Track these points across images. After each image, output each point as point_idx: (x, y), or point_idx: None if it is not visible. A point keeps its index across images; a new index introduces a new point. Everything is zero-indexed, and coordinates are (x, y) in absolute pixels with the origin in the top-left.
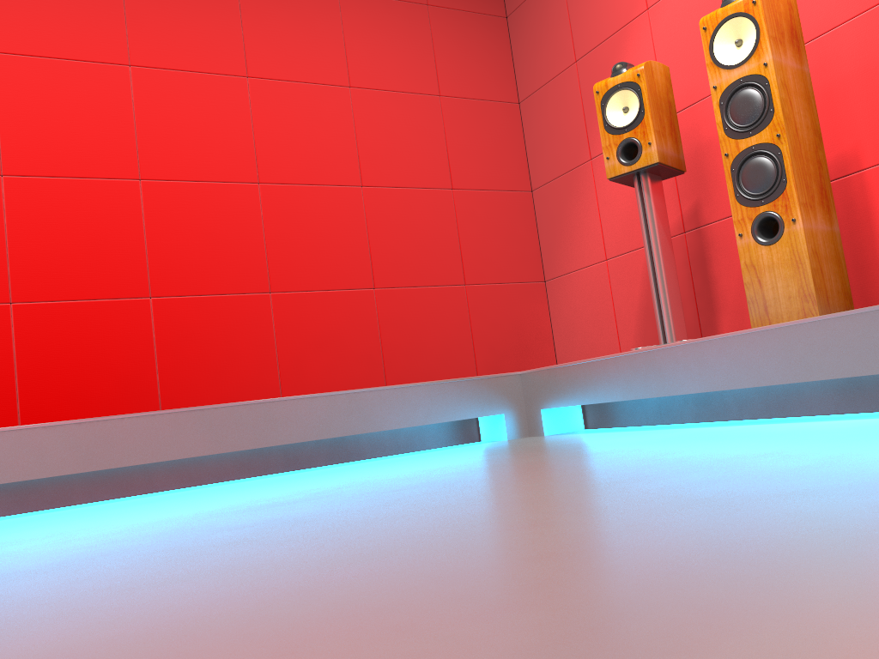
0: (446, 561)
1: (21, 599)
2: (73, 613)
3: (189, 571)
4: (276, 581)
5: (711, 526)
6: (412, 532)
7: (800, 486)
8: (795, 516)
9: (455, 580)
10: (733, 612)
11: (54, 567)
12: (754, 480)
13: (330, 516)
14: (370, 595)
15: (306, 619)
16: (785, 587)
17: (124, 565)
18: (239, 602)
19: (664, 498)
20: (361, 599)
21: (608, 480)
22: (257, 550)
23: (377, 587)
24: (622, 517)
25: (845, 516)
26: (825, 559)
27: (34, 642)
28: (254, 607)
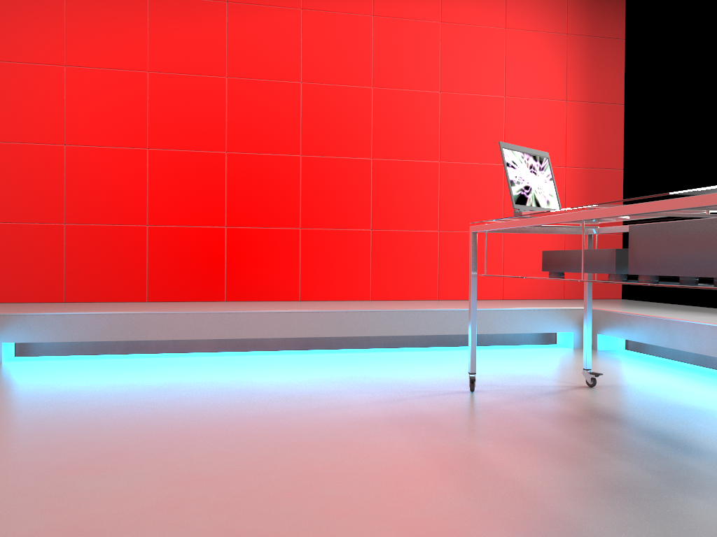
0: (272, 441)
1: (428, 468)
2: (394, 451)
3: (358, 467)
4: (326, 448)
5: (192, 434)
6: (254, 465)
7: (108, 444)
8: (169, 431)
9: (282, 433)
10: (257, 414)
11: (444, 503)
12: (85, 456)
13: (260, 513)
14: (306, 434)
15: (325, 430)
16: (238, 416)
17: (395, 486)
18: (340, 441)
19: (145, 454)
20: (309, 433)
21: (80, 489)
22: (326, 476)
23: (301, 436)
24: (189, 446)
25: (165, 428)
26: (215, 419)
27: (397, 441)
28: (336, 438)
